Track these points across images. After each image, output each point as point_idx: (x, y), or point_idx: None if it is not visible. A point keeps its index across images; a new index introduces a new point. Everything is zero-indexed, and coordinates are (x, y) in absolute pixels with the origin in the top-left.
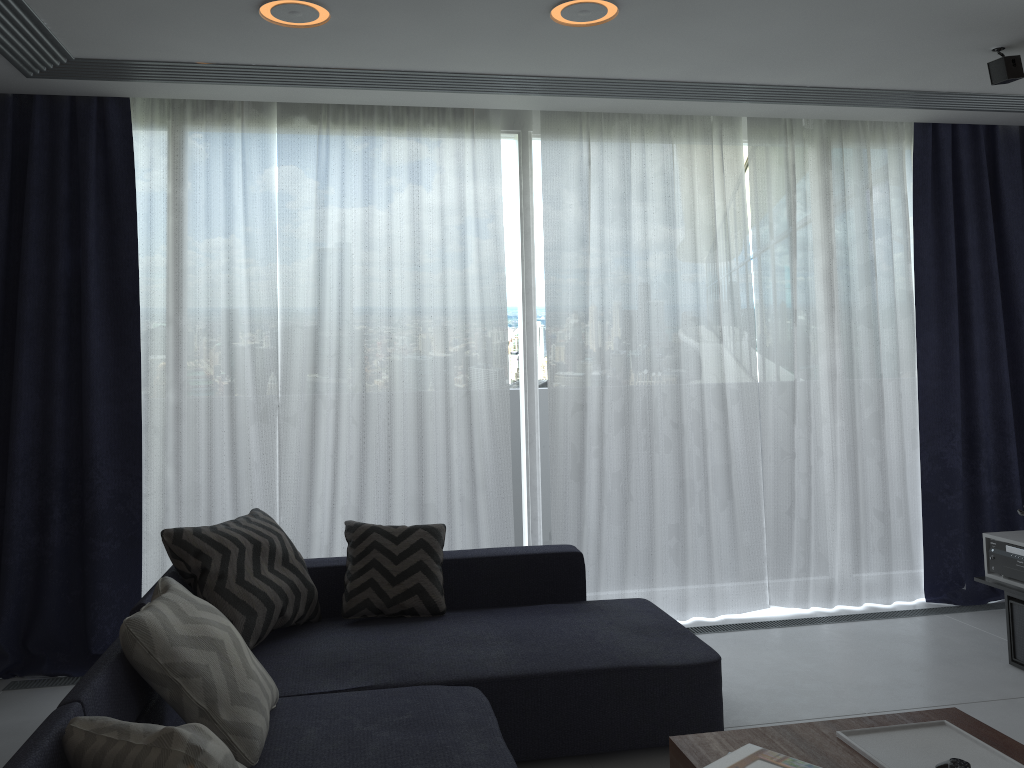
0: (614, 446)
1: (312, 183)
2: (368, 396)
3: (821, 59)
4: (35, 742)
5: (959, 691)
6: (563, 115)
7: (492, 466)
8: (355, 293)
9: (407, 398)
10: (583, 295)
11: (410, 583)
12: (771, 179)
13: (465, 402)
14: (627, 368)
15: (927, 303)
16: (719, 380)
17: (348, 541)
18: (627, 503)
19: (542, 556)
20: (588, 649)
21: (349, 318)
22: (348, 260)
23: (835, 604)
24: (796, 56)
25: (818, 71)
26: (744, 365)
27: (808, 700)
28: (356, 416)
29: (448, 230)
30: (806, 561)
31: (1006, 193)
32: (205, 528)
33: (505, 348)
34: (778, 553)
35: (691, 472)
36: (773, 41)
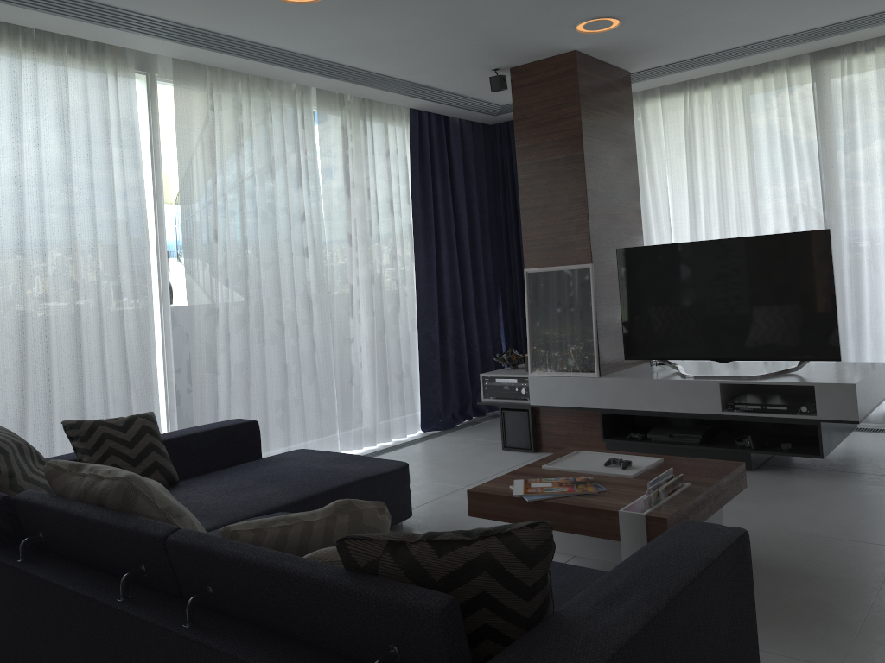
0: (236, 342)
1: None
2: (26, 310)
3: (404, 57)
4: (230, 543)
5: (495, 466)
6: (190, 65)
7: (140, 367)
8: (3, 210)
9: (60, 311)
10: (214, 218)
11: (149, 462)
12: (331, 137)
13: (117, 312)
14: (246, 278)
15: (419, 232)
16: (307, 286)
17: (73, 438)
18: (250, 386)
19: (231, 428)
20: (327, 475)
21: None
22: None
23: (376, 443)
24: (393, 52)
25: (394, 64)
26: (320, 275)
27: (426, 490)
28: (12, 330)
29: (93, 155)
30: (361, 415)
31: (455, 161)
32: None
33: (148, 263)
34: (344, 412)
35: (288, 358)
36: (391, 39)
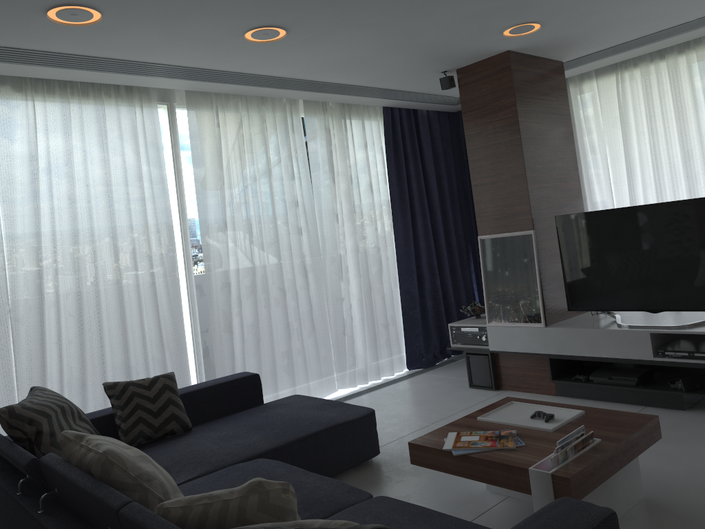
0: (247, 307)
1: (20, 137)
2: (82, 294)
3: (365, 70)
4: (158, 521)
5: (459, 404)
6: (199, 94)
7: (172, 332)
8: (62, 219)
9: (108, 293)
10: (223, 212)
11: (167, 414)
12: (317, 137)
13: (151, 290)
14: (252, 257)
15: (396, 206)
16: (302, 259)
17: (110, 396)
18: (259, 342)
19: (236, 380)
20: (305, 422)
21: (59, 238)
22: (55, 195)
23: (368, 381)
24: (354, 68)
25: (359, 77)
26: (313, 249)
27: (398, 427)
28: (73, 310)
29: (128, 171)
30: (353, 359)
31: (424, 145)
32: (26, 403)
33: (174, 251)
34: (339, 358)
35: (290, 317)
36: (349, 59)
